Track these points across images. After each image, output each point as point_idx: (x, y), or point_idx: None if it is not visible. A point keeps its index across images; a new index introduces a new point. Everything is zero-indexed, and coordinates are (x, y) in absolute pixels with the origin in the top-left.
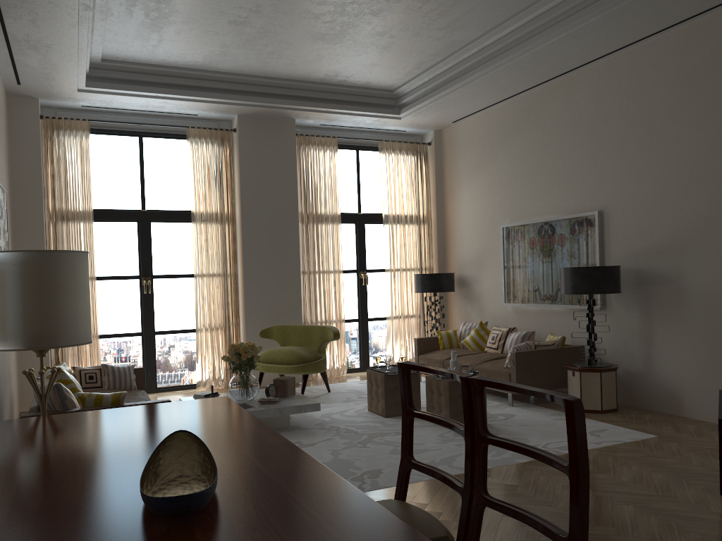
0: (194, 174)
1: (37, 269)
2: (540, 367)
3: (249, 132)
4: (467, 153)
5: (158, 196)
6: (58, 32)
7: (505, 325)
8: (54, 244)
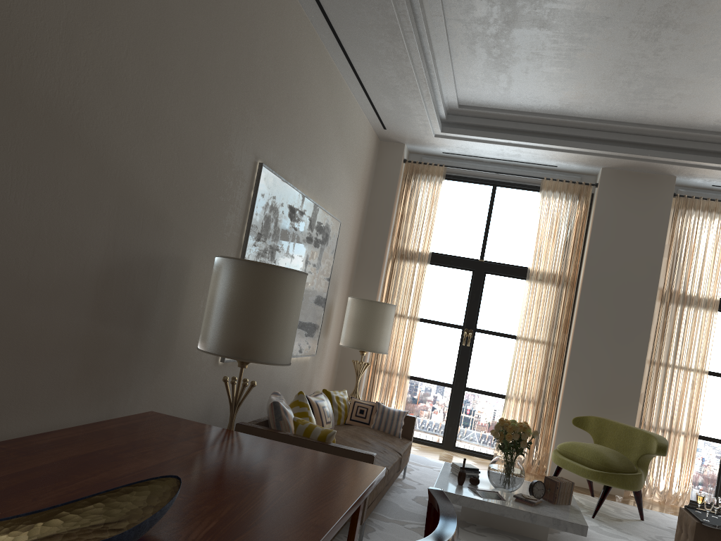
0: (539, 228)
1: (241, 278)
2: None
3: (611, 188)
4: None
5: (499, 247)
6: (398, 72)
7: None
8: (389, 280)
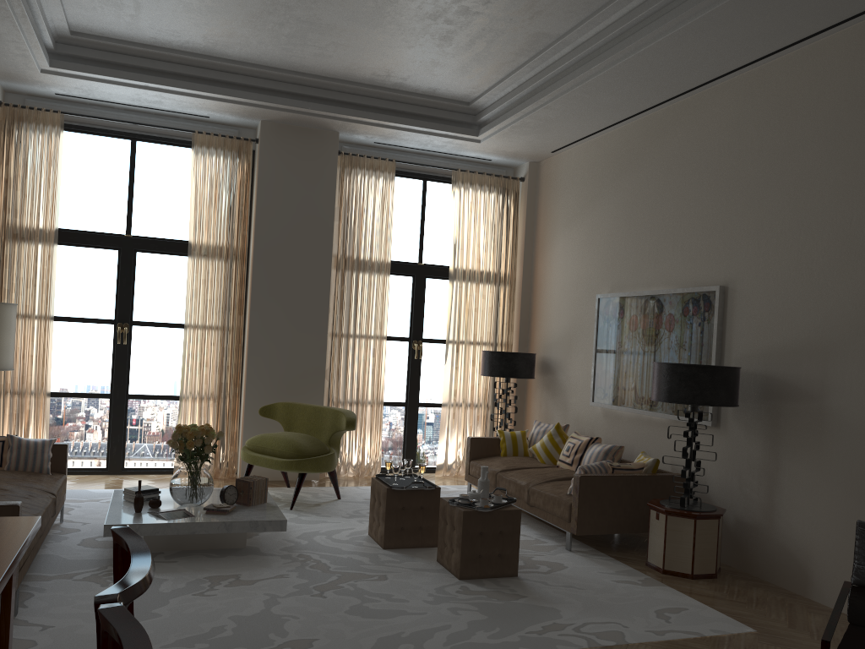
0: (196, 193)
1: None
2: (616, 500)
3: (274, 145)
4: (567, 194)
5: (149, 218)
6: None
7: (592, 432)
8: (0, 270)
